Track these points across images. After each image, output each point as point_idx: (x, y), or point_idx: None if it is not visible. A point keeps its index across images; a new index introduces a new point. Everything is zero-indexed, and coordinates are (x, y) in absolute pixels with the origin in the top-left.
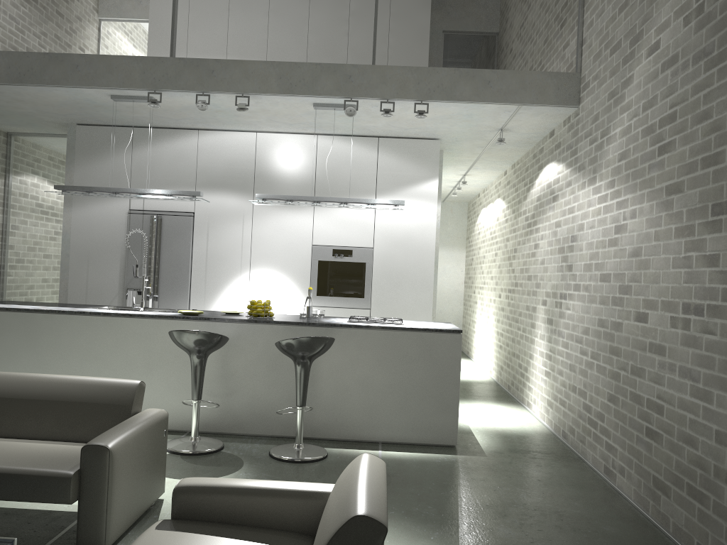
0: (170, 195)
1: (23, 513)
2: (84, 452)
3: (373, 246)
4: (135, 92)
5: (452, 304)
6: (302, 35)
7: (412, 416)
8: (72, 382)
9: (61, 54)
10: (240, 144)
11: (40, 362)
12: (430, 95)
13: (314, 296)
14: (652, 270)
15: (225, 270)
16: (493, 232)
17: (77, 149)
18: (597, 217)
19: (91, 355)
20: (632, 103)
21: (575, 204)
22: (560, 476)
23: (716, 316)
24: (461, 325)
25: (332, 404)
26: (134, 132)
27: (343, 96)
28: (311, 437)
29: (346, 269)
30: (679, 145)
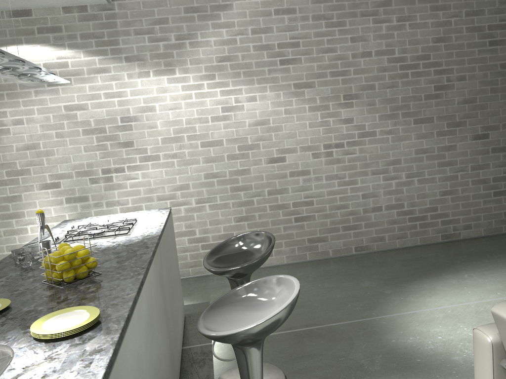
0: None
1: None
2: None
3: None
4: None
5: None
6: None
7: (180, 305)
8: None
9: None
10: None
11: None
12: None
13: None
14: (286, 131)
15: None
16: None
17: None
18: (184, 101)
19: None
20: (235, 24)
21: (125, 90)
22: None
23: (355, 145)
24: None
25: (174, 335)
26: None
27: None
28: None
29: None
30: (305, 62)
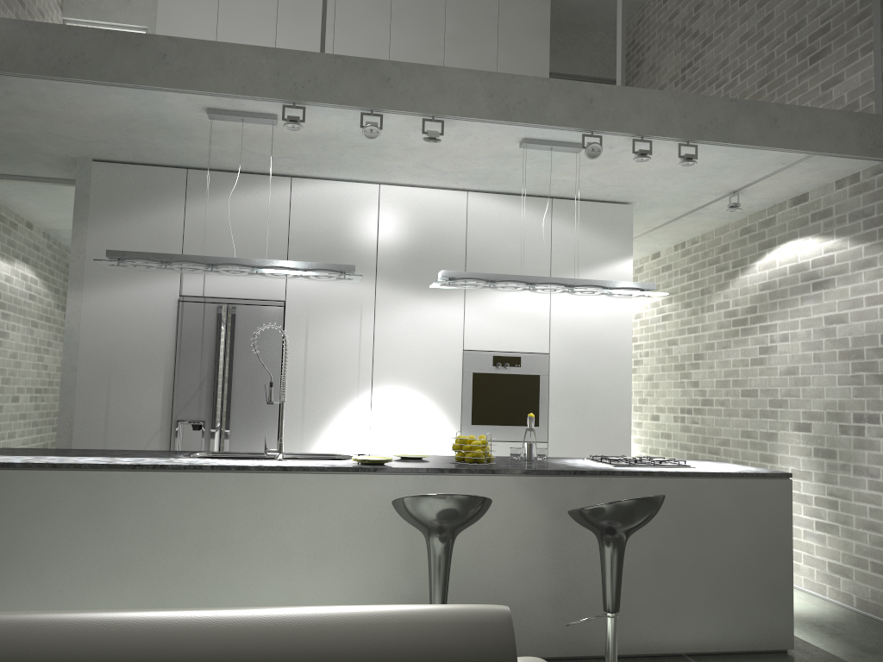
0: (308, 270)
1: None
2: None
3: (549, 351)
4: (255, 105)
5: None
6: None
7: (730, 610)
8: (386, 621)
9: (136, 35)
10: (355, 200)
11: (118, 561)
12: (701, 133)
13: (467, 425)
14: None
15: (334, 388)
16: None
17: (92, 199)
18: None
19: (213, 541)
20: None
21: None
22: None
23: None
24: None
25: None
26: (189, 176)
27: (582, 129)
28: (581, 656)
29: (513, 384)
30: None
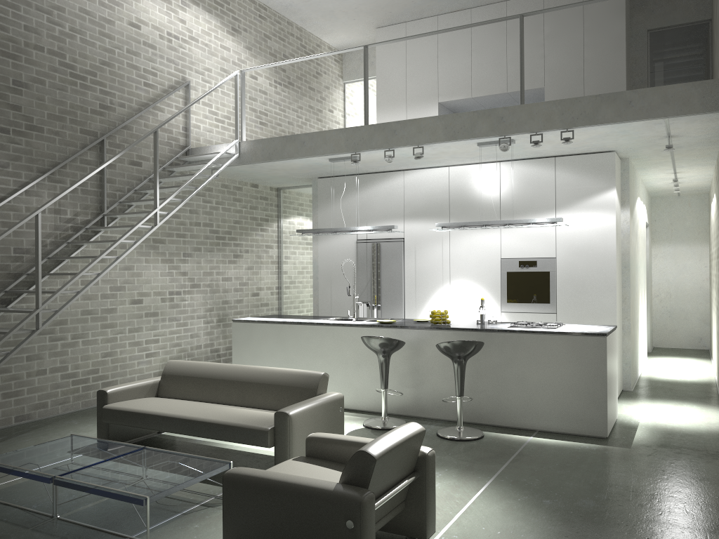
0: (372, 230)
1: (257, 456)
2: (275, 416)
3: (556, 256)
4: (343, 155)
5: (696, 302)
6: (502, 66)
7: (564, 409)
8: (283, 373)
9: (293, 136)
10: (436, 178)
11: (288, 359)
12: (574, 123)
13: (504, 303)
14: None
15: (430, 283)
16: (714, 228)
17: (318, 197)
18: None
19: (319, 354)
20: None
21: None
22: (690, 469)
23: None
24: (709, 323)
25: (494, 396)
26: (357, 178)
27: (497, 135)
28: (479, 423)
29: (532, 278)
30: None
